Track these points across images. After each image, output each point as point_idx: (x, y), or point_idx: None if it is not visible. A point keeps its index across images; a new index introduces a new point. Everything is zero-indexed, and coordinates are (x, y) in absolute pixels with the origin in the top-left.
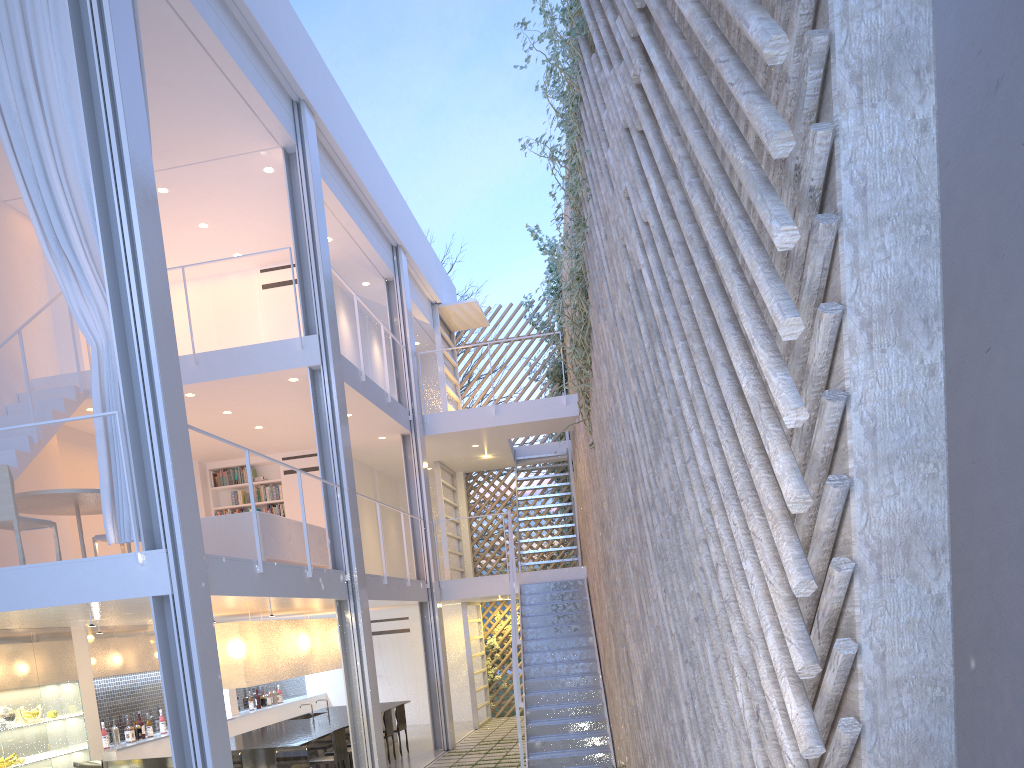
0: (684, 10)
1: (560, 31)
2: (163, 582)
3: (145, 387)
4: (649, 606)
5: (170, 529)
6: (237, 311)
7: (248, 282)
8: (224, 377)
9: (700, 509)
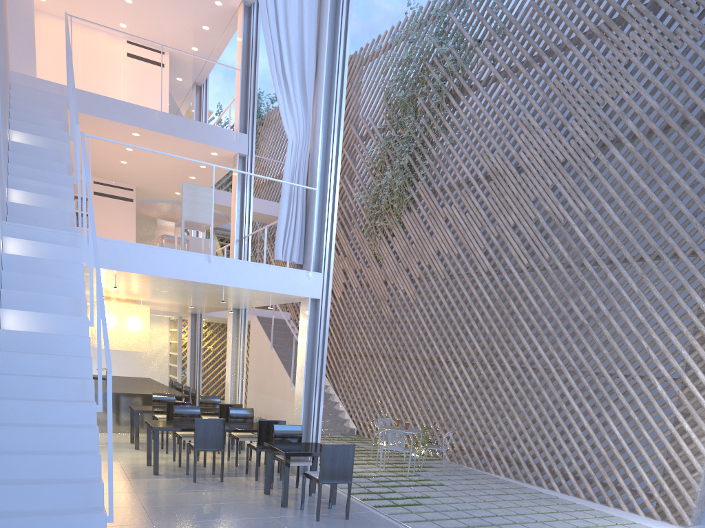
0: (684, 186)
1: (430, 41)
2: (318, 291)
3: (331, 181)
4: (510, 351)
5: (327, 263)
6: (102, 63)
7: (115, 45)
8: (180, 137)
9: (633, 328)
